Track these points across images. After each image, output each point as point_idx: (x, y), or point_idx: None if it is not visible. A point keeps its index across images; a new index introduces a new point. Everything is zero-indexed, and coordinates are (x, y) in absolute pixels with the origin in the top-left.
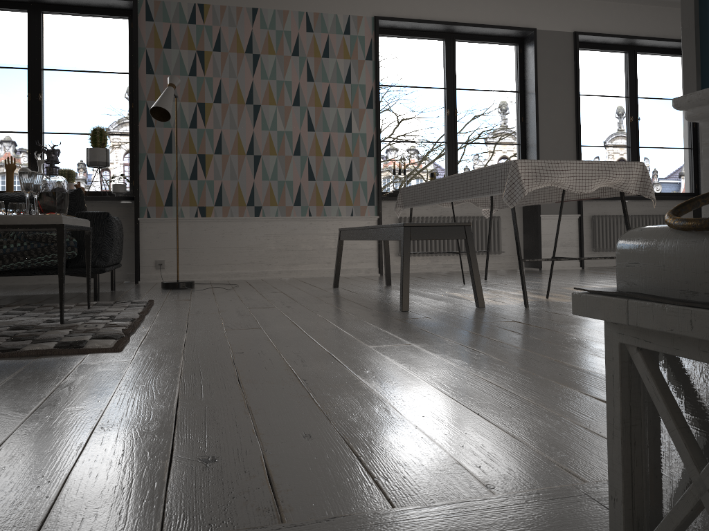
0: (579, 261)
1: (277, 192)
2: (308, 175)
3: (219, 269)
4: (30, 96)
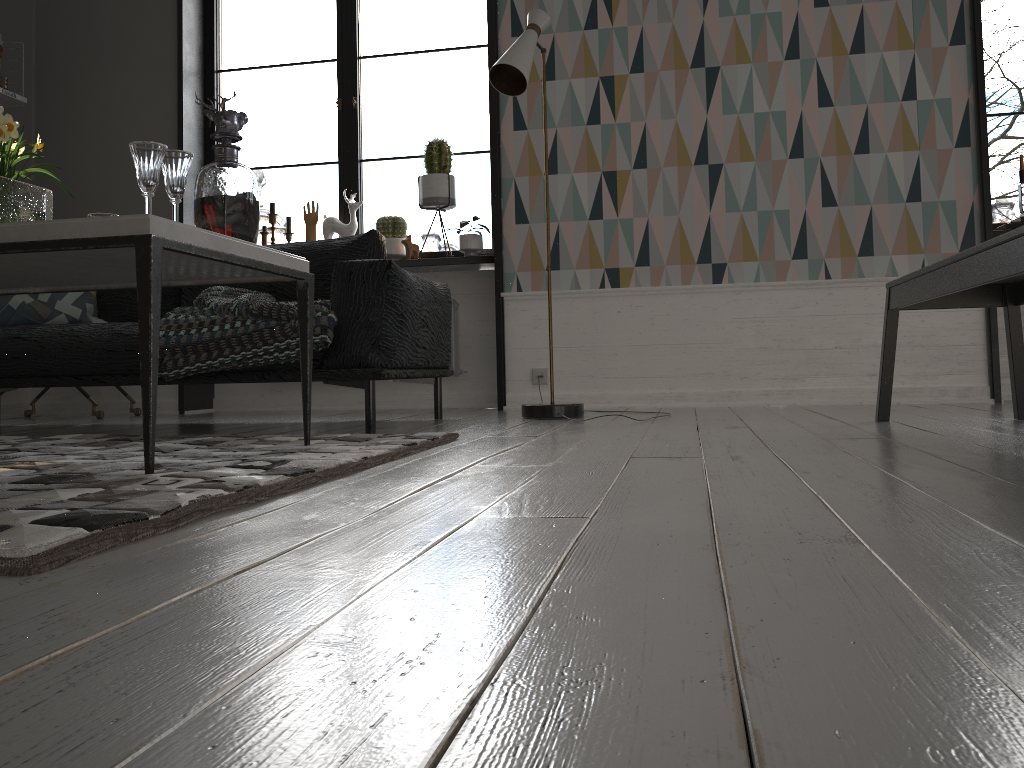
0: None
1: (756, 234)
2: (821, 197)
3: (647, 386)
4: (341, 103)
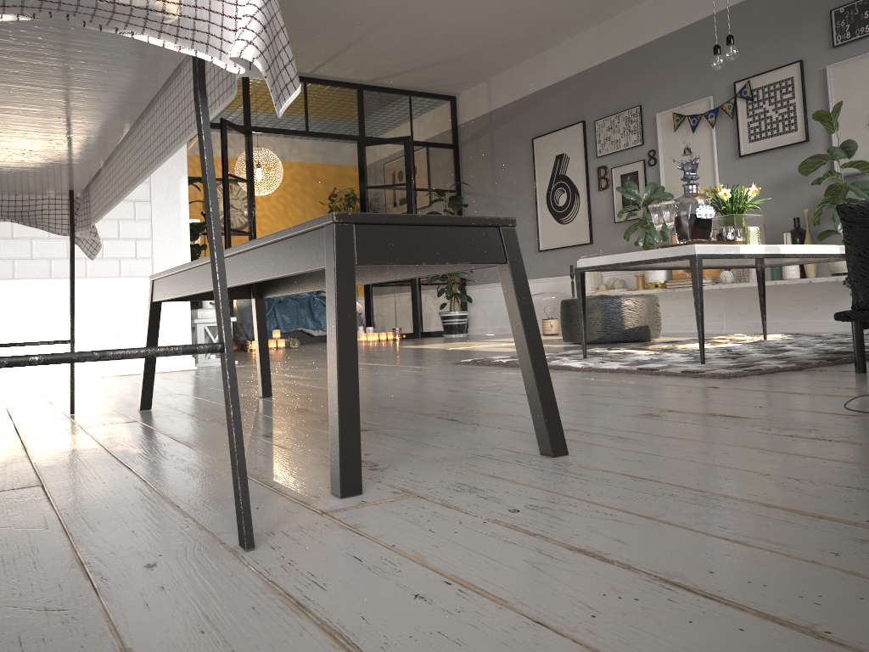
0: None
1: None
2: None
3: None
4: None
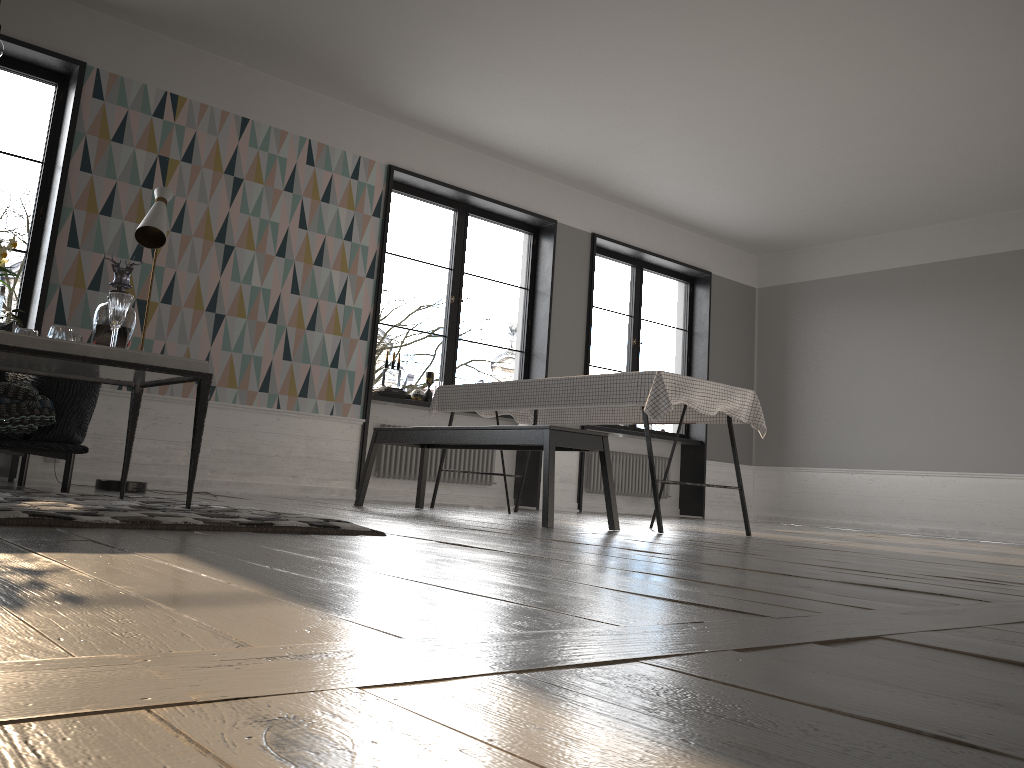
0: (576, 502)
1: (239, 369)
2: (283, 353)
3: (142, 471)
4: None
